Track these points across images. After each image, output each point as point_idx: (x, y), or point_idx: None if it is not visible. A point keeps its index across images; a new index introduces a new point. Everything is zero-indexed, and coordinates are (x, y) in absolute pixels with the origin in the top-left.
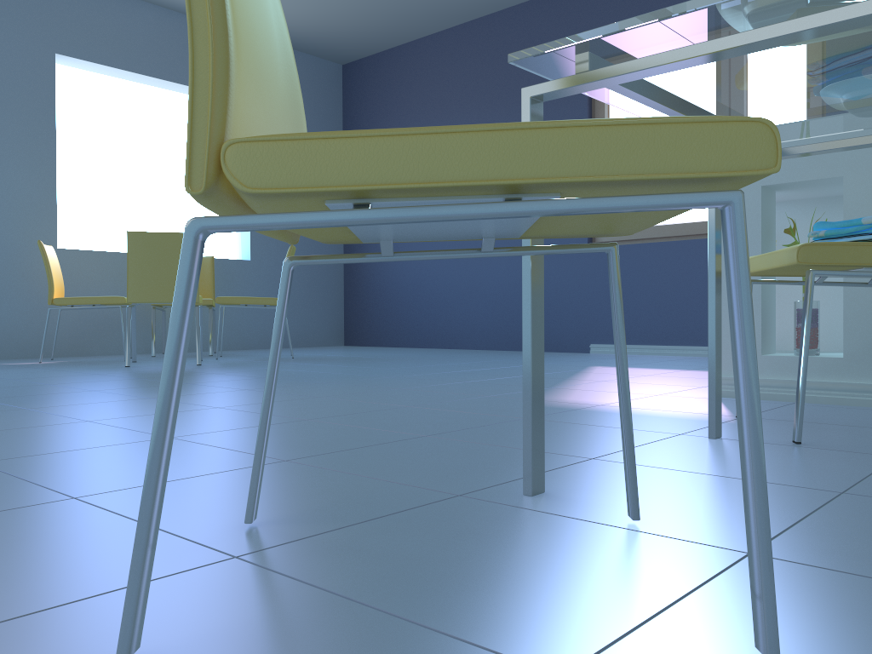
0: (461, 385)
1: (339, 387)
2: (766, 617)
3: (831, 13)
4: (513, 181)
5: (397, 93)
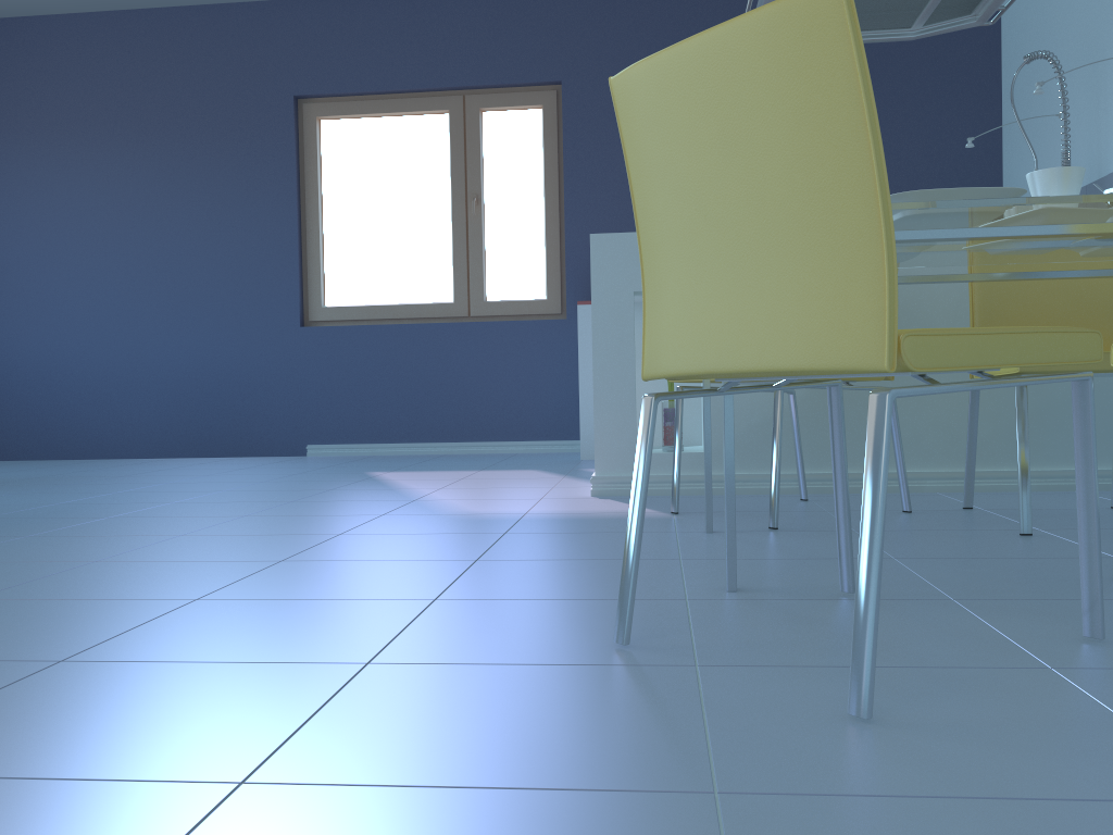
0: (302, 505)
1: (152, 520)
2: (1101, 615)
3: (978, 230)
4: (1020, 365)
5: None
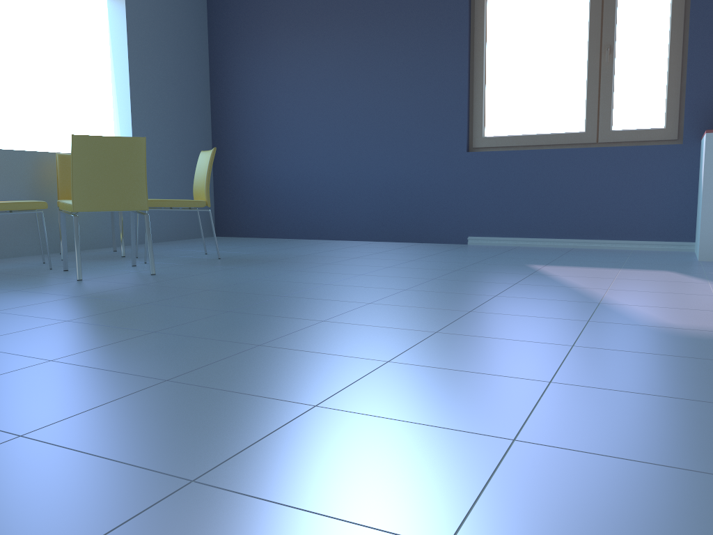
0: (508, 302)
1: (402, 310)
2: None
3: None
4: None
5: None
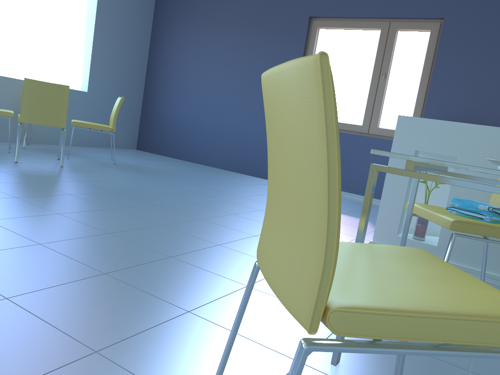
0: (232, 218)
1: (165, 211)
2: None
3: None
4: (458, 343)
5: (191, 5)
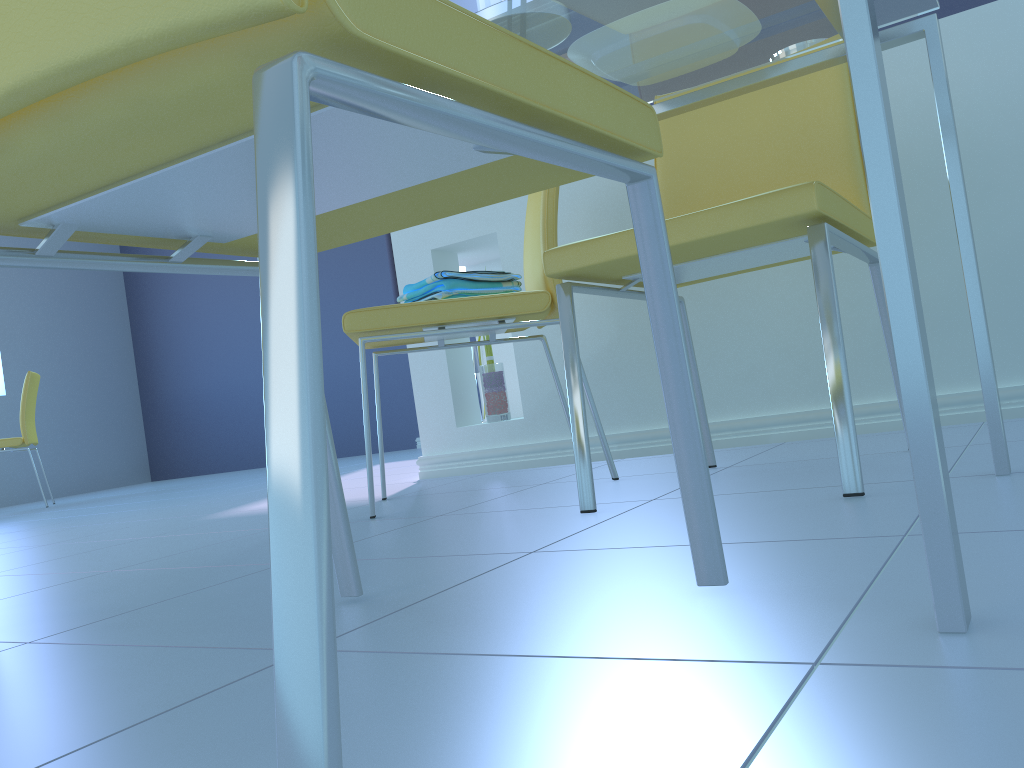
0: (172, 509)
1: (18, 534)
2: None
3: None
4: None
5: None
